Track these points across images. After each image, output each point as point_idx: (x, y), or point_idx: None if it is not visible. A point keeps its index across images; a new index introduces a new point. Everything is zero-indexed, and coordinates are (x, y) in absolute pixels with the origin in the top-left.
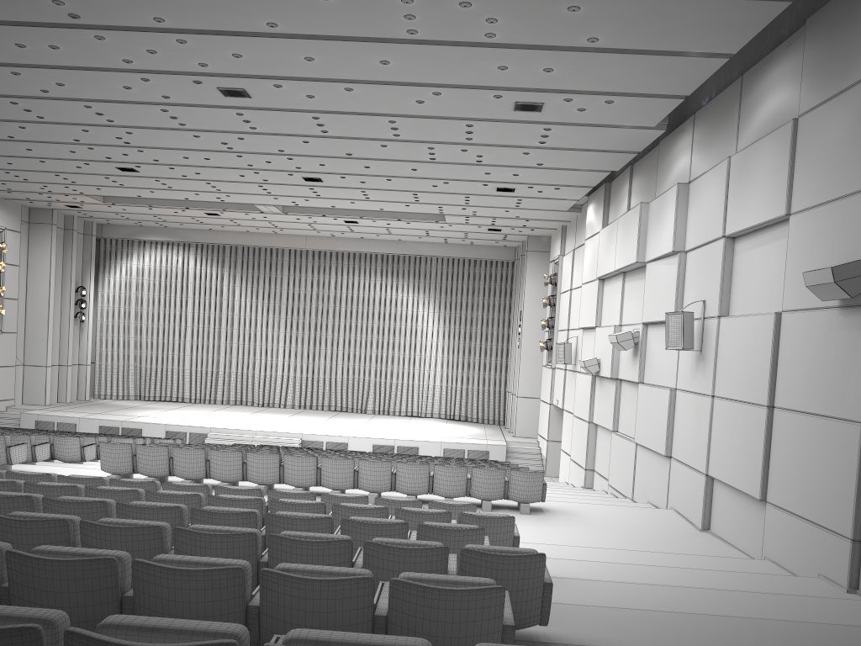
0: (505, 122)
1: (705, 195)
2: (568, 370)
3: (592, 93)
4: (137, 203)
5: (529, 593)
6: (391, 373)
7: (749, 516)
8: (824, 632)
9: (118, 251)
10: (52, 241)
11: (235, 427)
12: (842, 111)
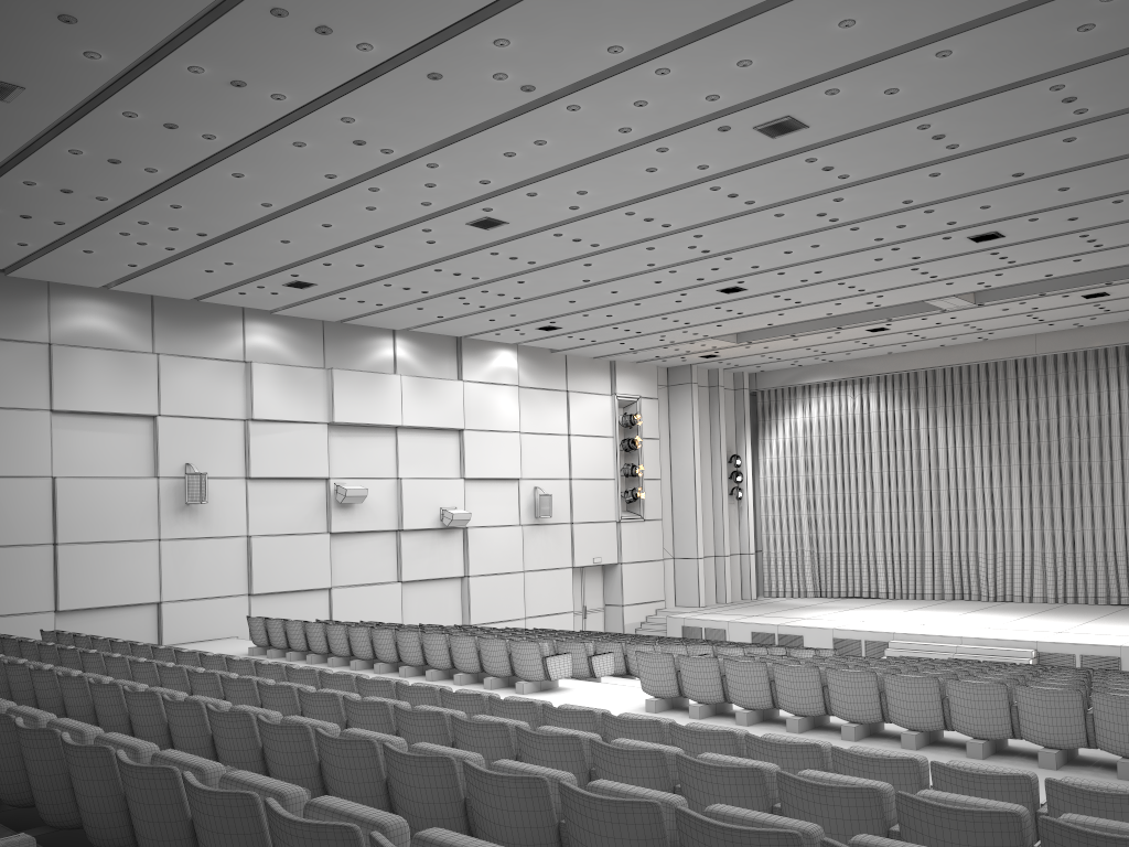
0: None
1: None
2: None
3: None
4: (776, 336)
5: None
6: None
7: None
8: None
9: (777, 405)
10: (693, 404)
11: (929, 632)
12: None
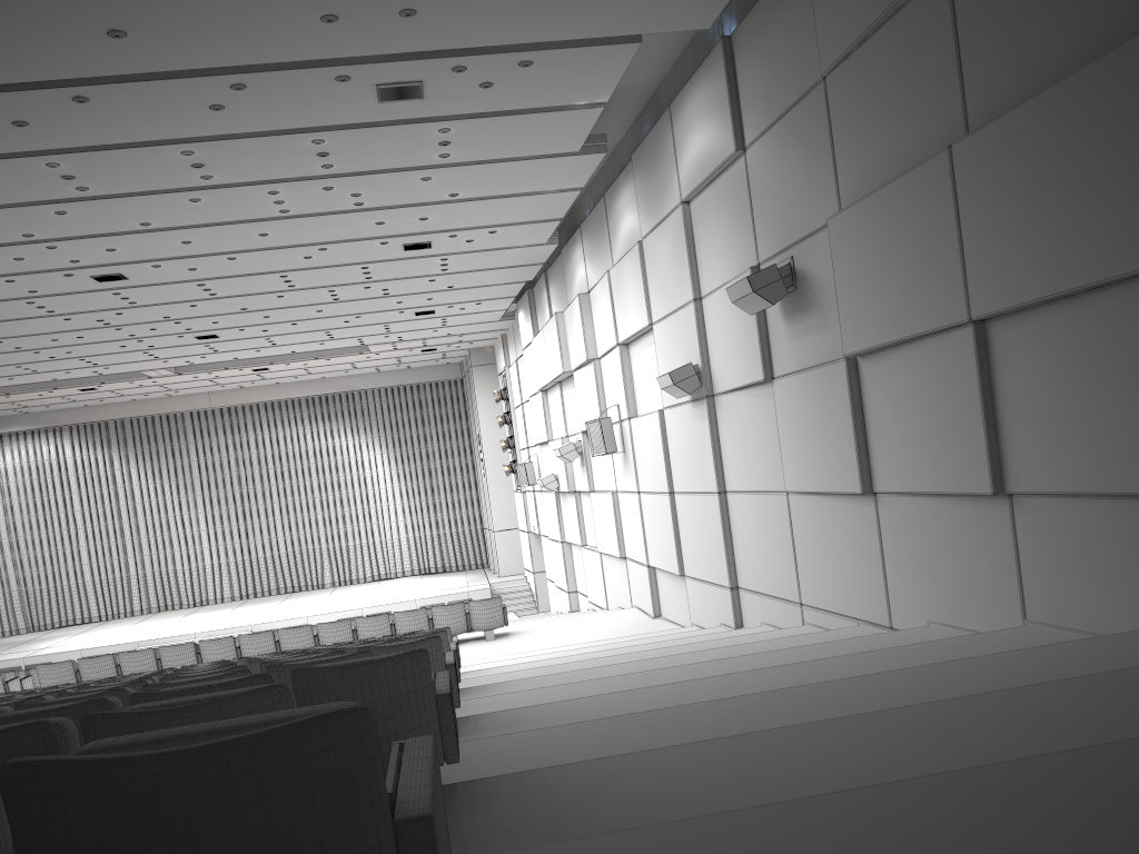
0: (400, 260)
1: (600, 305)
2: (537, 491)
3: (473, 228)
4: None
5: None
6: (345, 535)
7: (681, 592)
8: (671, 650)
9: None
10: None
11: (168, 635)
12: (664, 238)
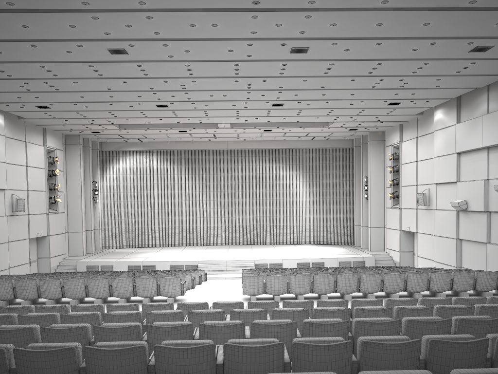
0: (452, 60)
1: None
2: (420, 209)
3: None
4: (140, 128)
5: None
6: (279, 219)
7: None
8: None
9: (110, 158)
10: (80, 155)
11: (211, 259)
12: None
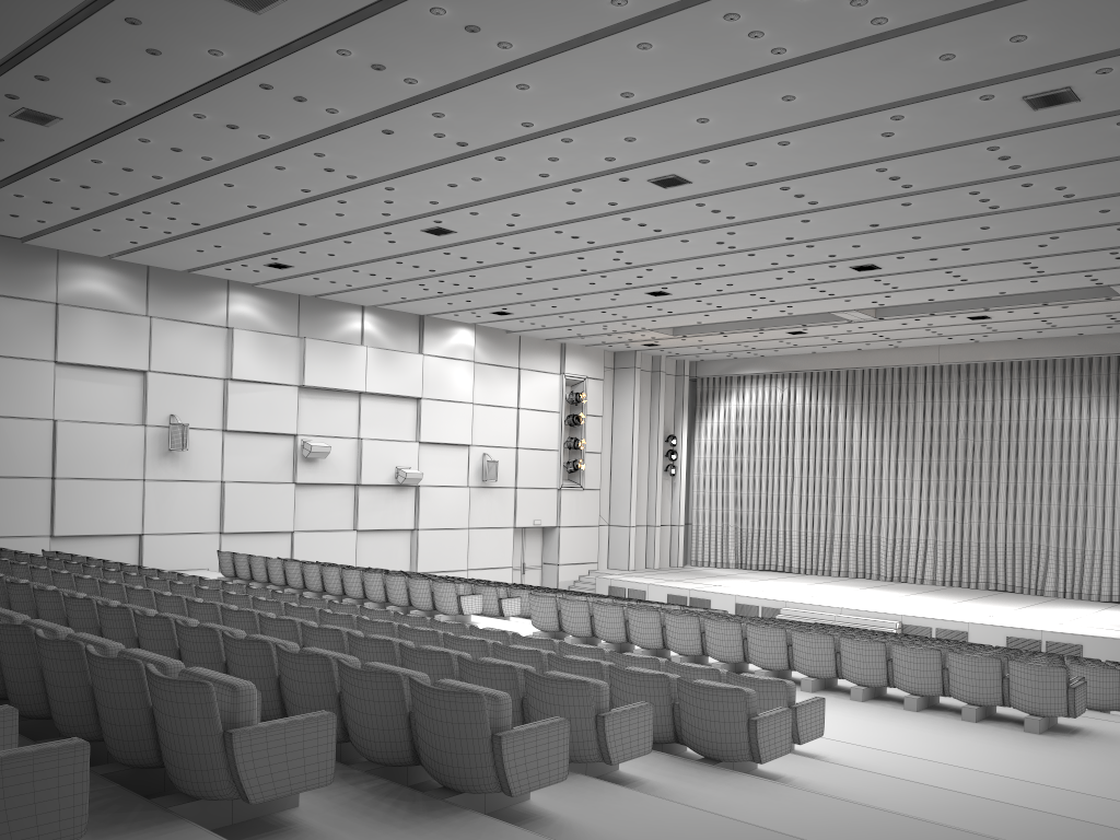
0: (1042, 130)
1: None
2: None
3: None
4: (707, 332)
5: (469, 744)
6: (1083, 536)
7: None
8: None
9: (715, 392)
10: (635, 386)
11: (816, 603)
12: None
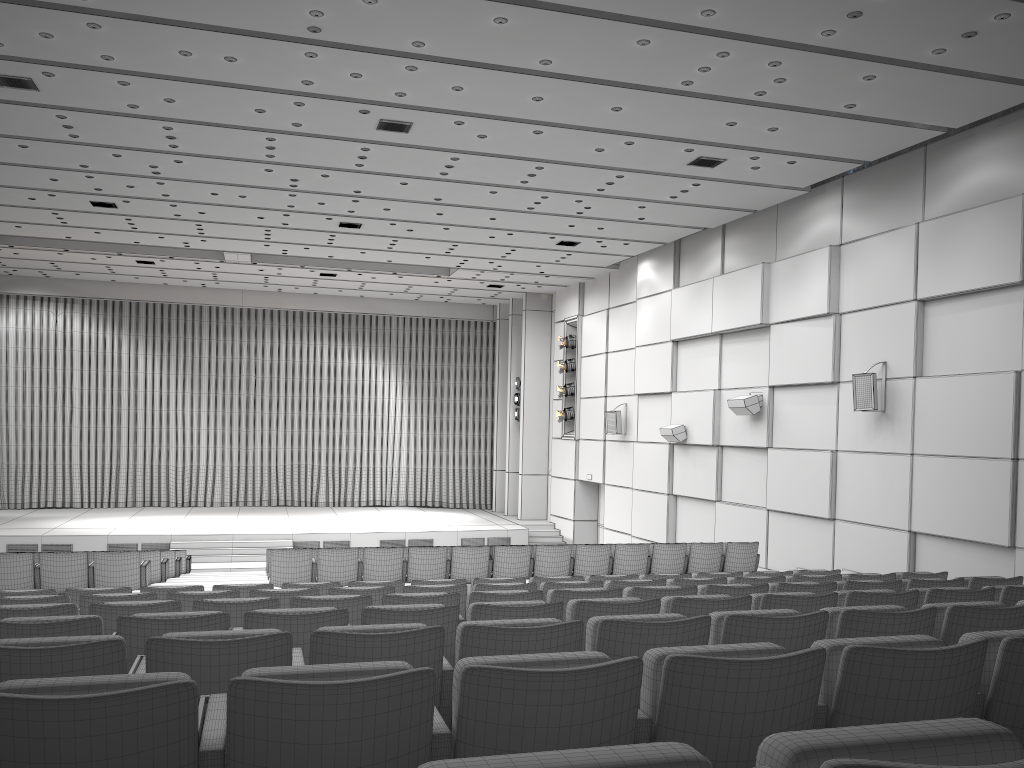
0: (662, 175)
1: (874, 259)
2: (611, 441)
3: (784, 153)
4: (48, 247)
5: None
6: (346, 456)
7: (982, 563)
8: None
9: None
10: None
11: (201, 532)
12: None
